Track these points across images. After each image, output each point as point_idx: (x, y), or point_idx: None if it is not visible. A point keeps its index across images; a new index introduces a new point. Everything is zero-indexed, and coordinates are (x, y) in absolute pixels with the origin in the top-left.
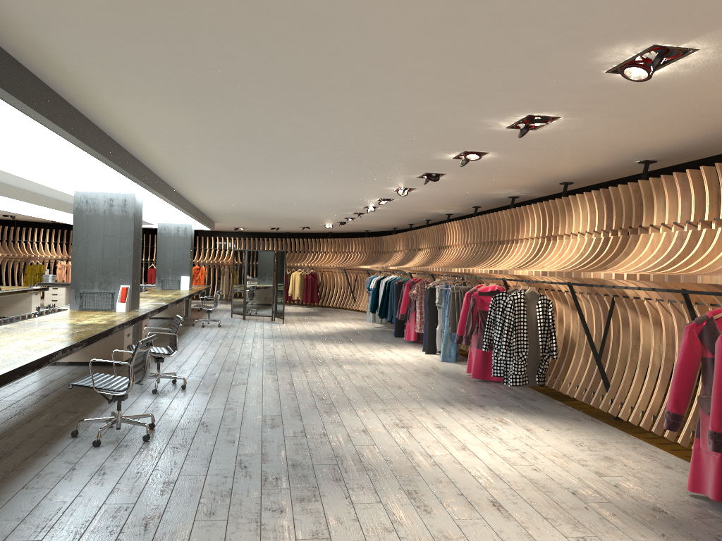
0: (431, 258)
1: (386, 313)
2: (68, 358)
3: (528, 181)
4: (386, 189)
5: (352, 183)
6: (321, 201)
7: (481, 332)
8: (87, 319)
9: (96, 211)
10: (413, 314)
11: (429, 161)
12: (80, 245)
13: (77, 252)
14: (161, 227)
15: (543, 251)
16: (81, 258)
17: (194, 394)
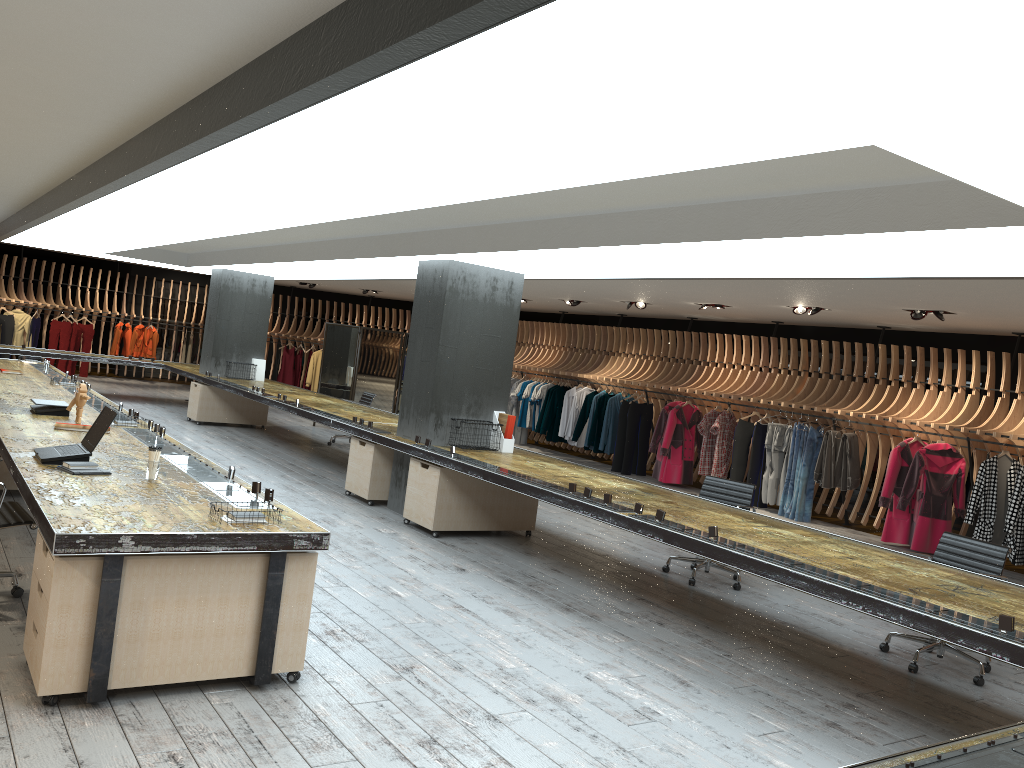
0: (663, 372)
1: (594, 440)
2: (470, 526)
3: (992, 327)
4: (790, 304)
5: (790, 298)
6: (617, 292)
7: (927, 497)
8: (577, 475)
9: (475, 295)
10: (679, 449)
11: (1014, 310)
12: (448, 345)
13: (444, 356)
14: (227, 277)
15: (997, 408)
16: (449, 366)
17: (776, 589)
